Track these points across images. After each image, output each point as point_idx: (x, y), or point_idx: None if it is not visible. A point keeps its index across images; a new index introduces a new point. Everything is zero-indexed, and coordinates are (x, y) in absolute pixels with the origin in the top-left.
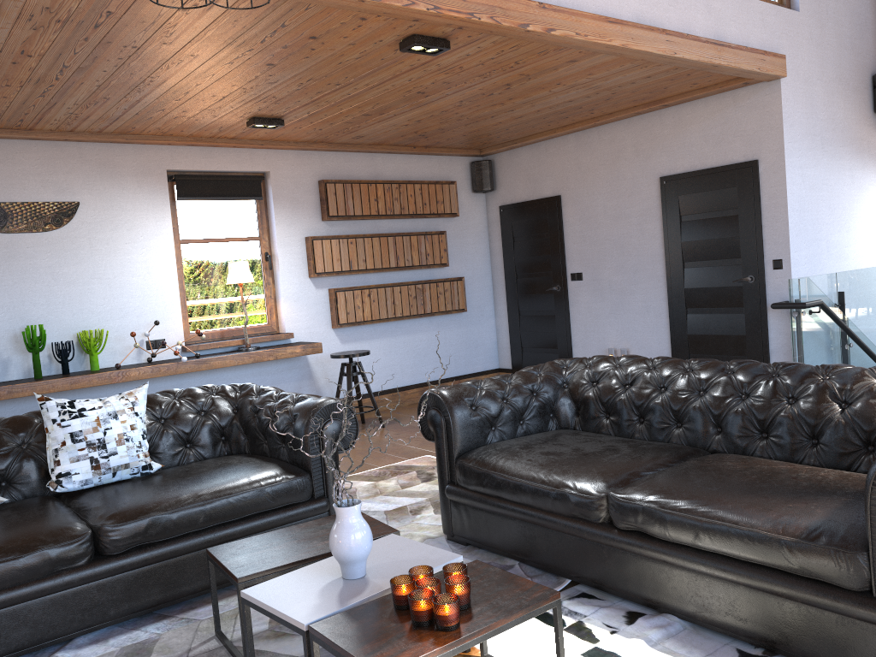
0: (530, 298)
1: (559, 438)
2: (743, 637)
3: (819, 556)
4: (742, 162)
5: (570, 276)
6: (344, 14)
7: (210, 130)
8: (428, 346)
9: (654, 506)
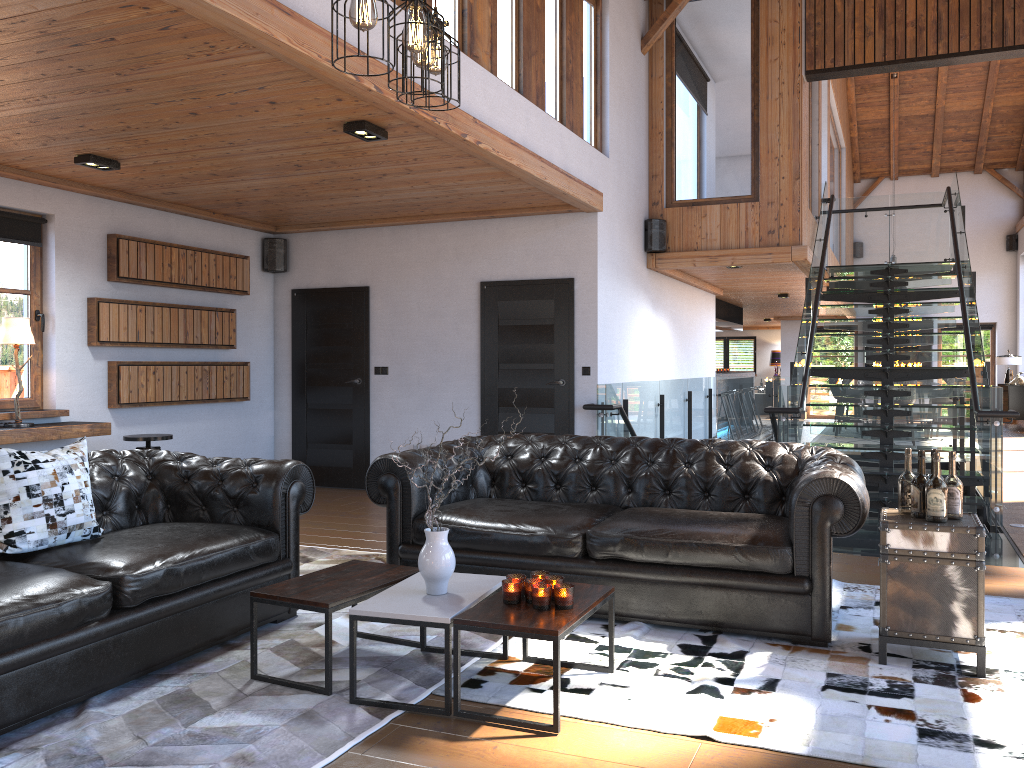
0: (323, 390)
1: (494, 502)
2: (698, 625)
3: (761, 553)
4: (560, 278)
5: (373, 370)
6: (328, 93)
7: (12, 156)
8: (207, 436)
9: (632, 536)
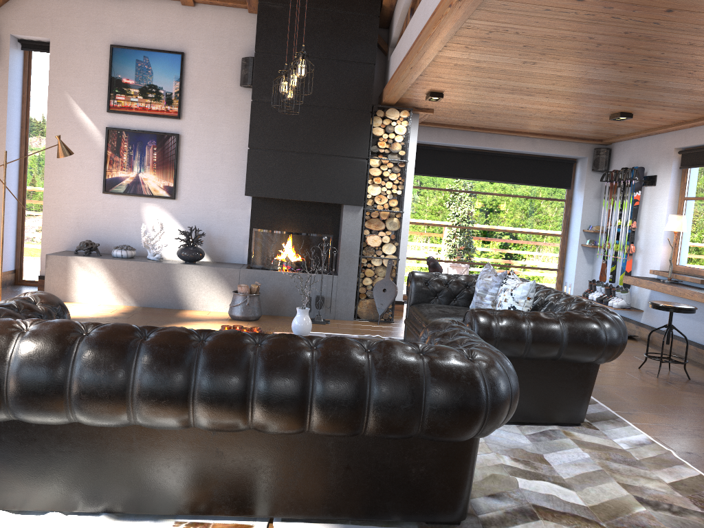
0: None
1: None
2: None
3: None
4: None
5: None
6: None
7: None
8: None
9: None
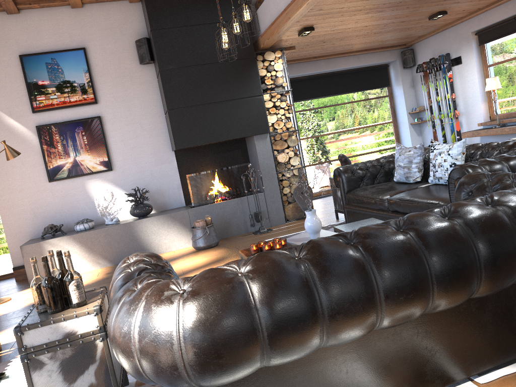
0: None
1: None
2: None
3: None
4: None
5: None
6: None
7: None
8: None
9: None
